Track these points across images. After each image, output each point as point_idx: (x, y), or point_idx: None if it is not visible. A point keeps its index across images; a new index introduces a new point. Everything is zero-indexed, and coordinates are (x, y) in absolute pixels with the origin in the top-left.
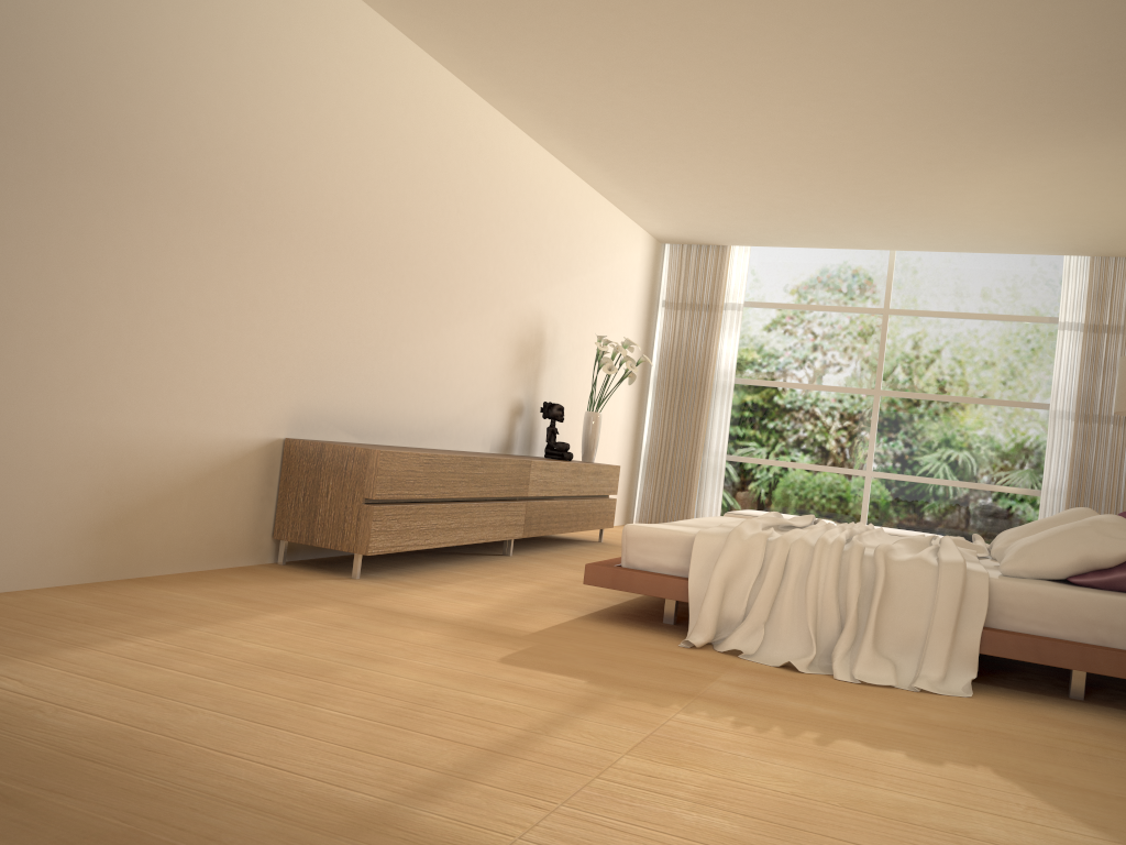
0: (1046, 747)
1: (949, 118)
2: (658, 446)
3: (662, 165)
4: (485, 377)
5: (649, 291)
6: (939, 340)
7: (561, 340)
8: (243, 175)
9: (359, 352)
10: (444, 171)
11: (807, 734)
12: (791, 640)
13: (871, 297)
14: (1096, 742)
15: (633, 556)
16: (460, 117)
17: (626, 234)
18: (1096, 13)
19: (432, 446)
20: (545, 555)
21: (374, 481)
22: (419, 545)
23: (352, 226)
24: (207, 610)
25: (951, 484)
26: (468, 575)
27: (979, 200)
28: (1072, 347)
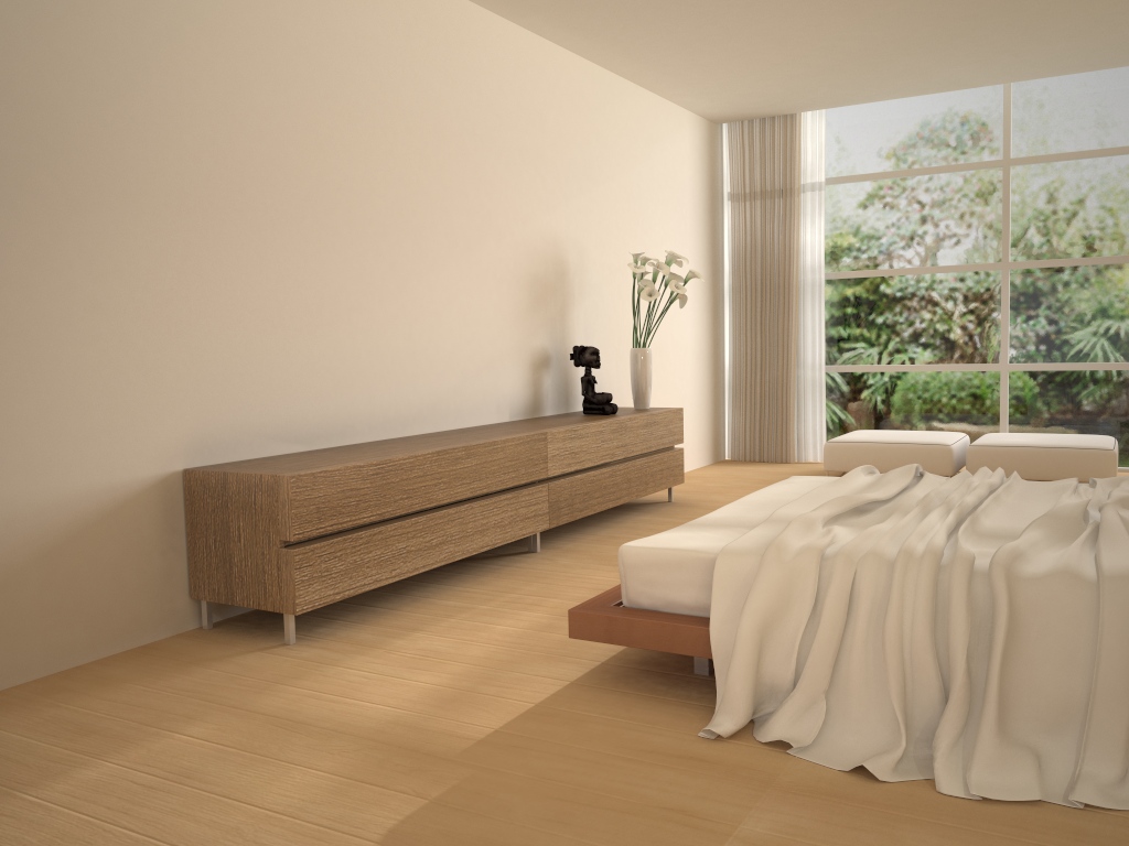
0: None
1: None
2: (742, 366)
3: (680, 24)
4: (487, 331)
5: (707, 184)
6: (1080, 188)
7: (592, 265)
8: (34, 133)
9: (283, 337)
10: (377, 80)
11: None
12: (868, 719)
13: (985, 148)
14: None
15: (636, 590)
16: (388, 5)
17: (665, 121)
18: None
19: (422, 430)
20: (587, 541)
21: (289, 517)
22: (383, 579)
23: (239, 174)
24: (2, 769)
25: (1113, 368)
26: (457, 607)
27: None
28: None
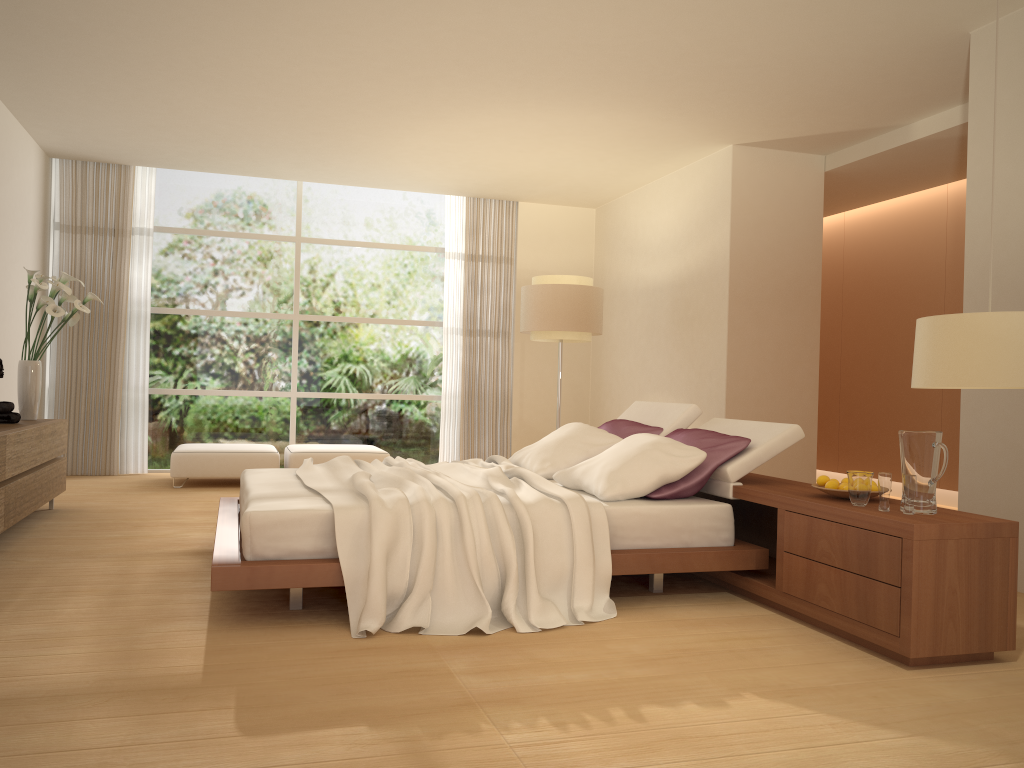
0: (731, 653)
1: (434, 71)
2: (67, 385)
3: (103, 75)
4: None
5: (43, 212)
6: (348, 267)
7: None
8: None
9: None
10: None
11: (615, 712)
12: (459, 603)
13: (283, 225)
14: (737, 633)
15: (263, 546)
16: None
17: (21, 147)
18: (607, 4)
19: None
20: (25, 544)
21: None
22: None
23: None
24: None
25: (368, 397)
26: None
27: (411, 145)
28: (457, 273)
